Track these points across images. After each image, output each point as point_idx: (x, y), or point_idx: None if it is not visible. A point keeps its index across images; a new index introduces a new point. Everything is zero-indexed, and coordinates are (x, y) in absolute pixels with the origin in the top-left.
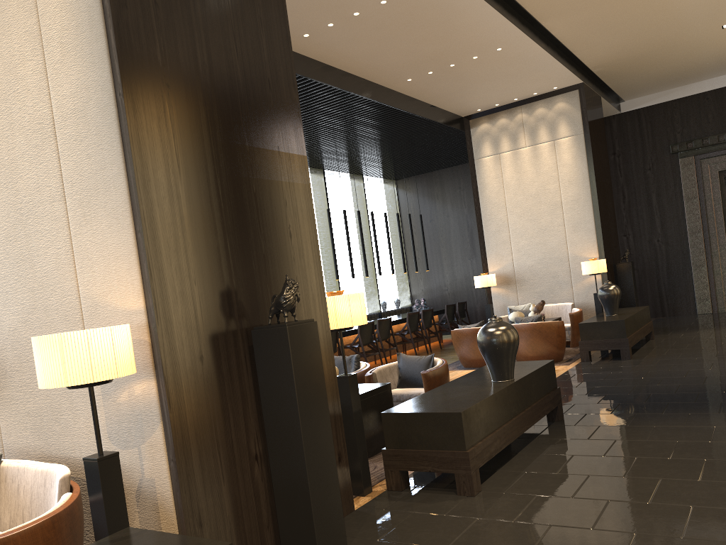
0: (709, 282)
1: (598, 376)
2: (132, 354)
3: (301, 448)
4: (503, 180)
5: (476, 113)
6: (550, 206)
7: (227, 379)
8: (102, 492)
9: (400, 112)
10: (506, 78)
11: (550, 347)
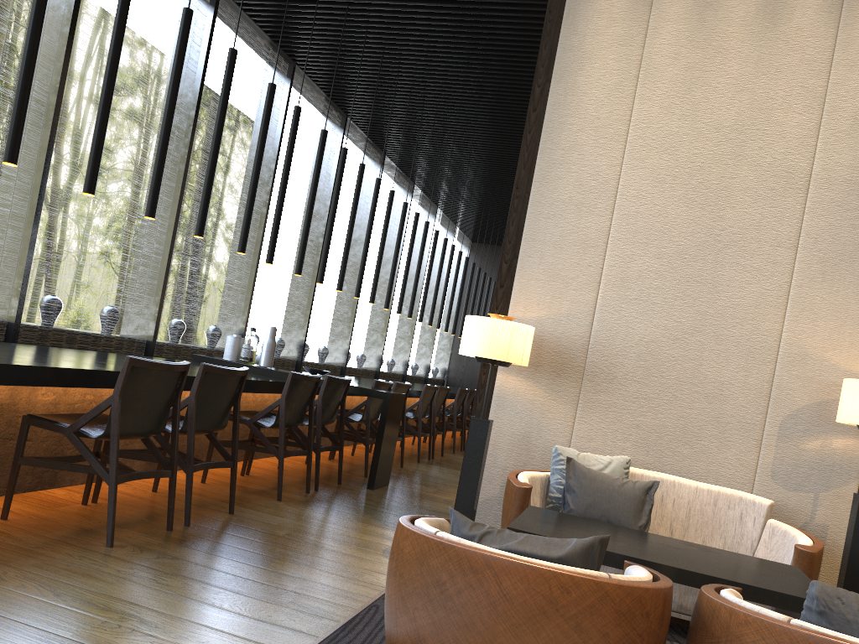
0: None
1: None
2: None
3: None
4: None
5: None
6: None
7: None
8: None
9: None
10: None
11: None
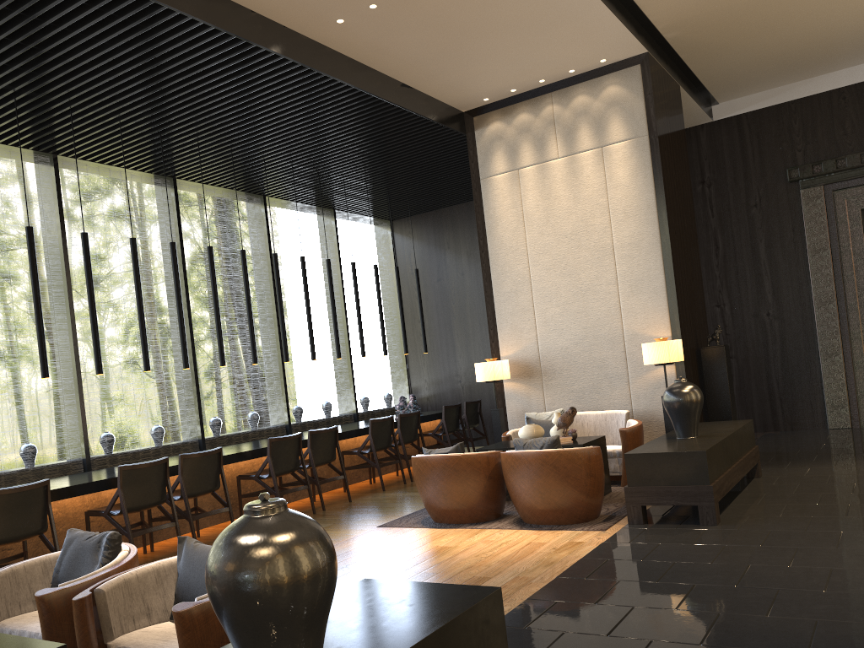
0: (846, 380)
1: (649, 571)
2: None
3: None
4: (524, 211)
5: (483, 106)
6: (595, 253)
7: None
8: None
9: (338, 85)
10: (515, 31)
11: (574, 495)
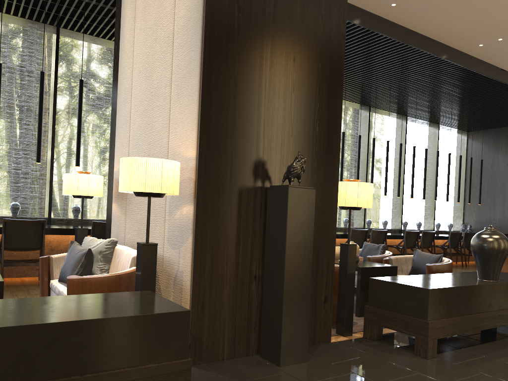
0: None
1: None
2: (175, 181)
3: (283, 276)
4: None
5: None
6: None
7: (243, 217)
8: (141, 265)
9: (470, 72)
10: None
11: None
